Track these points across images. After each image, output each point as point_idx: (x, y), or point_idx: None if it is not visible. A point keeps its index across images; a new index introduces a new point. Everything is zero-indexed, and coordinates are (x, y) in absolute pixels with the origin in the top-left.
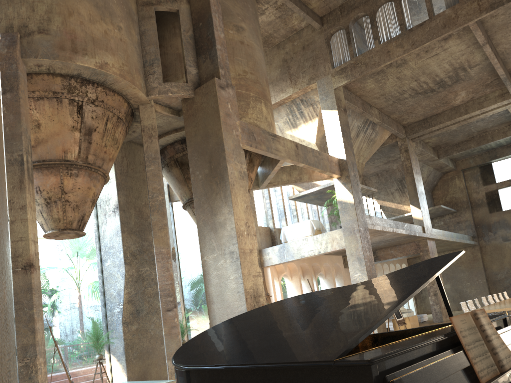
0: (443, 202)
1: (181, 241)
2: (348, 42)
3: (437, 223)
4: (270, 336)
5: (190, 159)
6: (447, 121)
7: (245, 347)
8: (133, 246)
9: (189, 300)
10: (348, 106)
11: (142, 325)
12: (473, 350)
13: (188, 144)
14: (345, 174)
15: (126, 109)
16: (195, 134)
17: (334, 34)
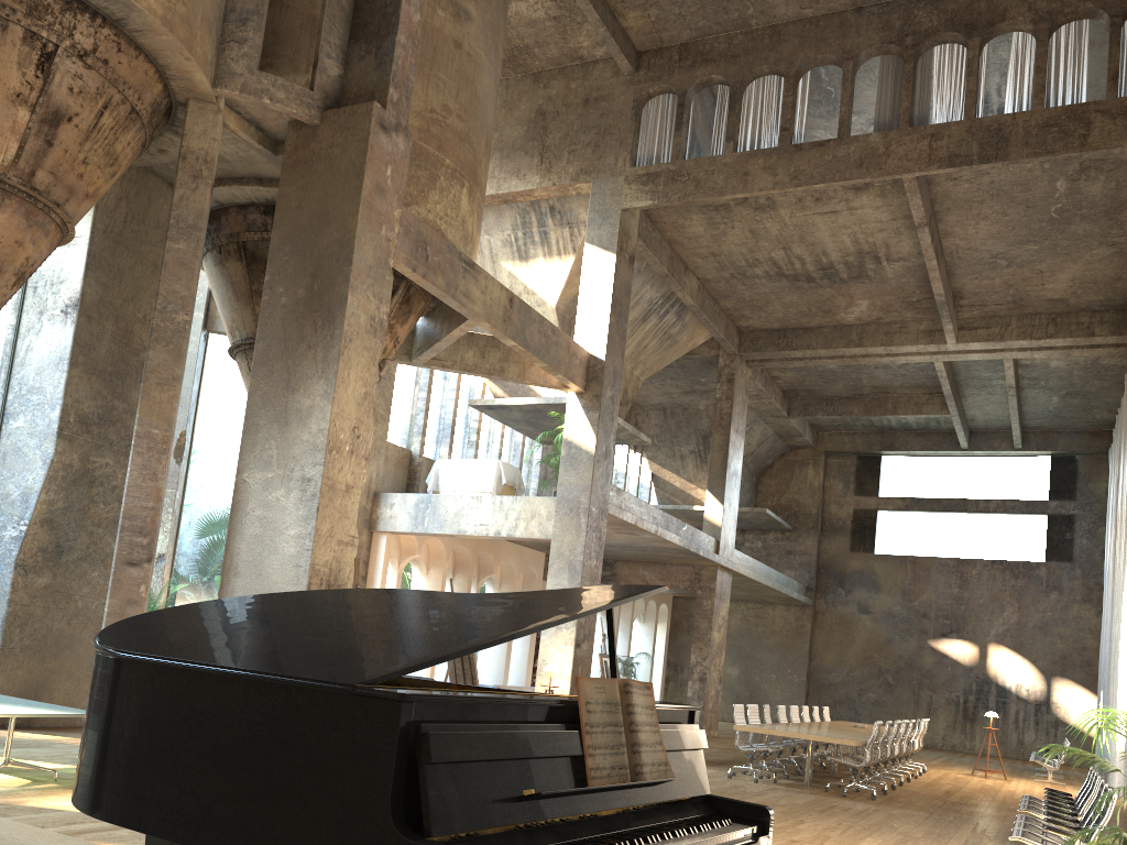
0: (774, 504)
1: (210, 422)
2: (677, 125)
3: (751, 543)
4: (284, 637)
5: (272, 256)
6: (821, 349)
7: (234, 644)
8: (90, 403)
9: (191, 560)
10: (642, 254)
11: (61, 582)
12: (597, 735)
13: (277, 221)
14: (594, 390)
15: (156, 98)
16: (299, 206)
17: (655, 97)
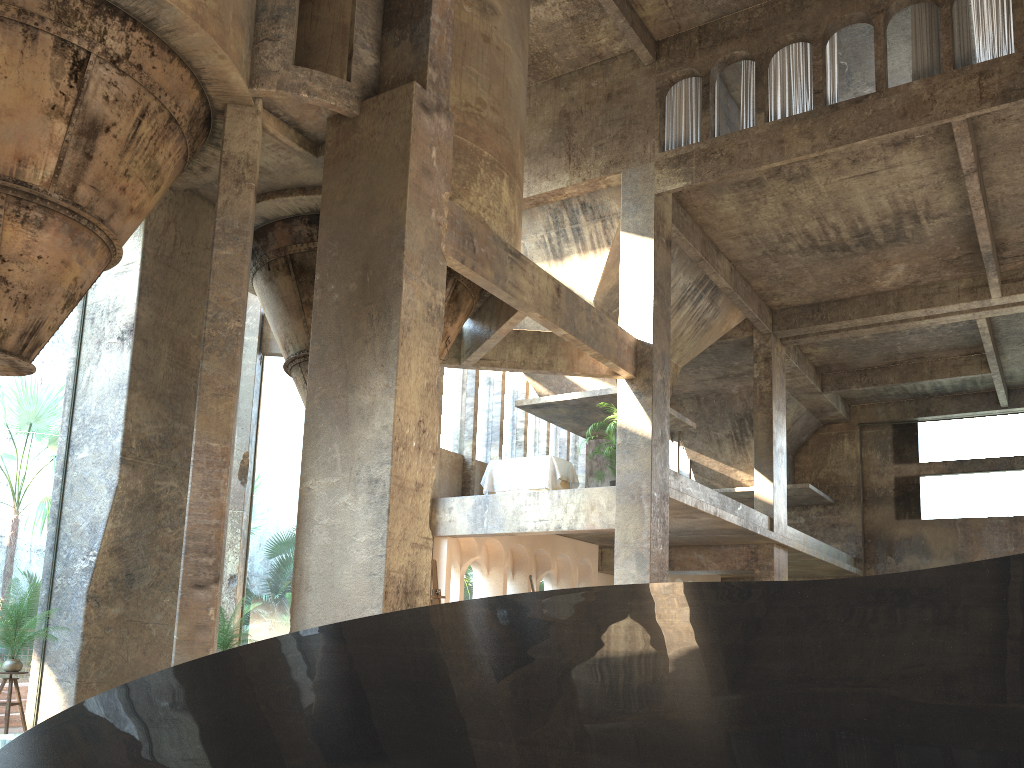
0: (813, 479)
1: (272, 454)
2: (703, 105)
3: (793, 519)
4: (508, 762)
5: (321, 254)
6: (857, 319)
7: None
8: (151, 427)
9: (264, 580)
10: (675, 239)
11: (134, 611)
12: None
13: (323, 219)
14: (644, 375)
15: (193, 106)
16: (345, 199)
17: (677, 82)
